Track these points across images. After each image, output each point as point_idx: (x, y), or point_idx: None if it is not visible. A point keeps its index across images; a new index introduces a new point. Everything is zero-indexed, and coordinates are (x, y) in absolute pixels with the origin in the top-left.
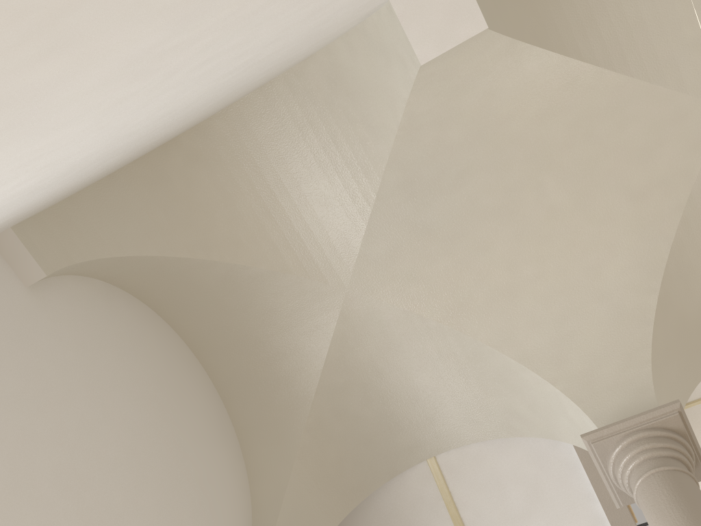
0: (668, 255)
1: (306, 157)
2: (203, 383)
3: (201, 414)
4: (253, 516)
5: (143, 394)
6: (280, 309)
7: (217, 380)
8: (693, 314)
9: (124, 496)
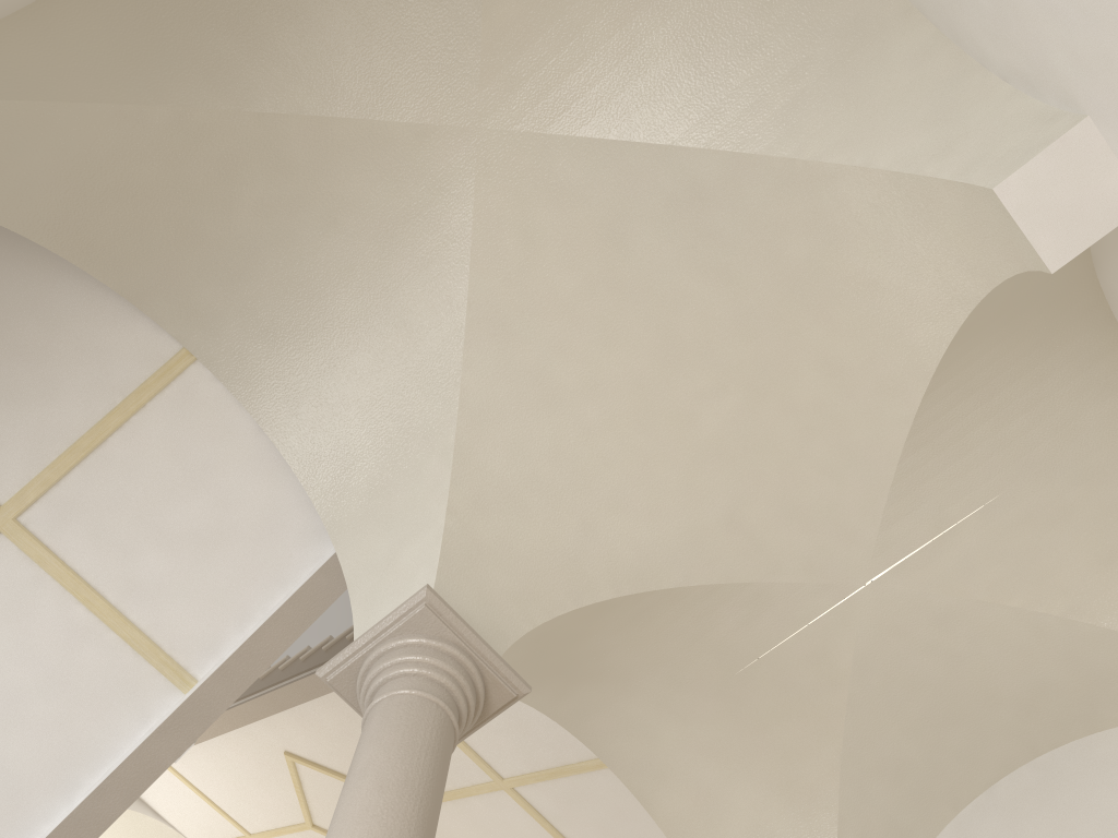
0: (666, 588)
1: (705, 4)
2: None
3: None
4: None
5: None
6: (401, 6)
7: None
8: (586, 646)
9: None
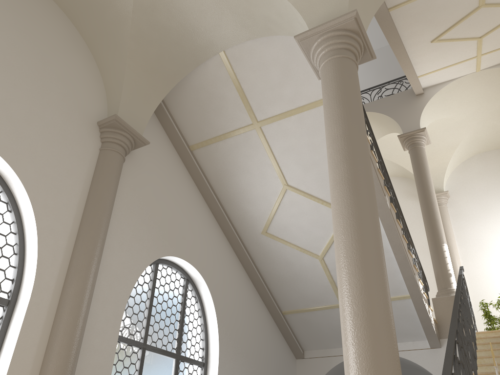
0: None
1: None
2: (51, 9)
3: (54, 31)
4: (107, 95)
5: (1, 21)
6: None
7: (62, 5)
8: None
9: (5, 91)
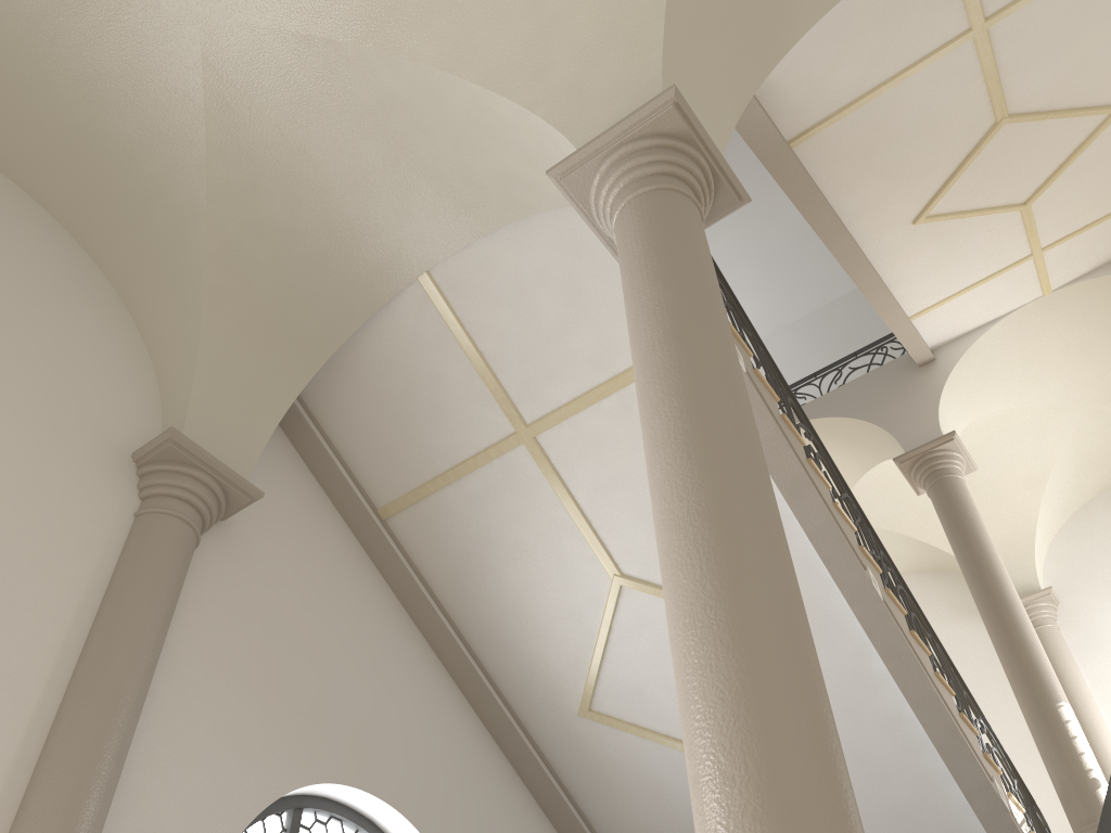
0: None
1: None
2: (32, 218)
3: (34, 262)
4: (162, 396)
5: None
6: (105, 72)
7: (57, 211)
8: None
9: None
